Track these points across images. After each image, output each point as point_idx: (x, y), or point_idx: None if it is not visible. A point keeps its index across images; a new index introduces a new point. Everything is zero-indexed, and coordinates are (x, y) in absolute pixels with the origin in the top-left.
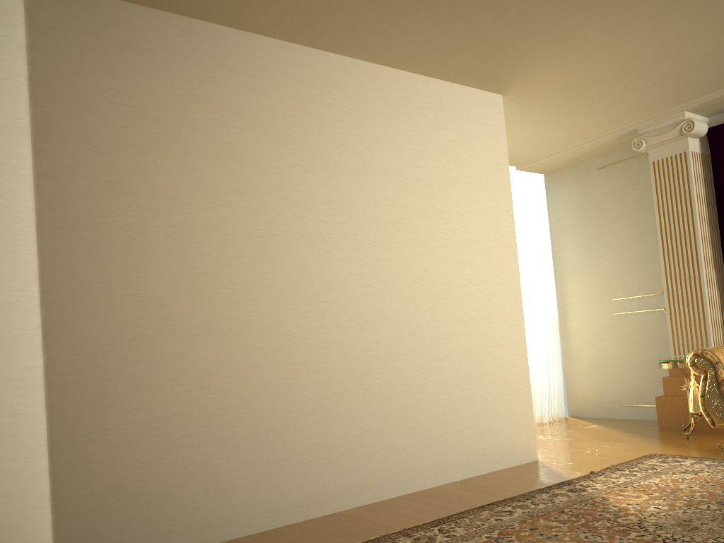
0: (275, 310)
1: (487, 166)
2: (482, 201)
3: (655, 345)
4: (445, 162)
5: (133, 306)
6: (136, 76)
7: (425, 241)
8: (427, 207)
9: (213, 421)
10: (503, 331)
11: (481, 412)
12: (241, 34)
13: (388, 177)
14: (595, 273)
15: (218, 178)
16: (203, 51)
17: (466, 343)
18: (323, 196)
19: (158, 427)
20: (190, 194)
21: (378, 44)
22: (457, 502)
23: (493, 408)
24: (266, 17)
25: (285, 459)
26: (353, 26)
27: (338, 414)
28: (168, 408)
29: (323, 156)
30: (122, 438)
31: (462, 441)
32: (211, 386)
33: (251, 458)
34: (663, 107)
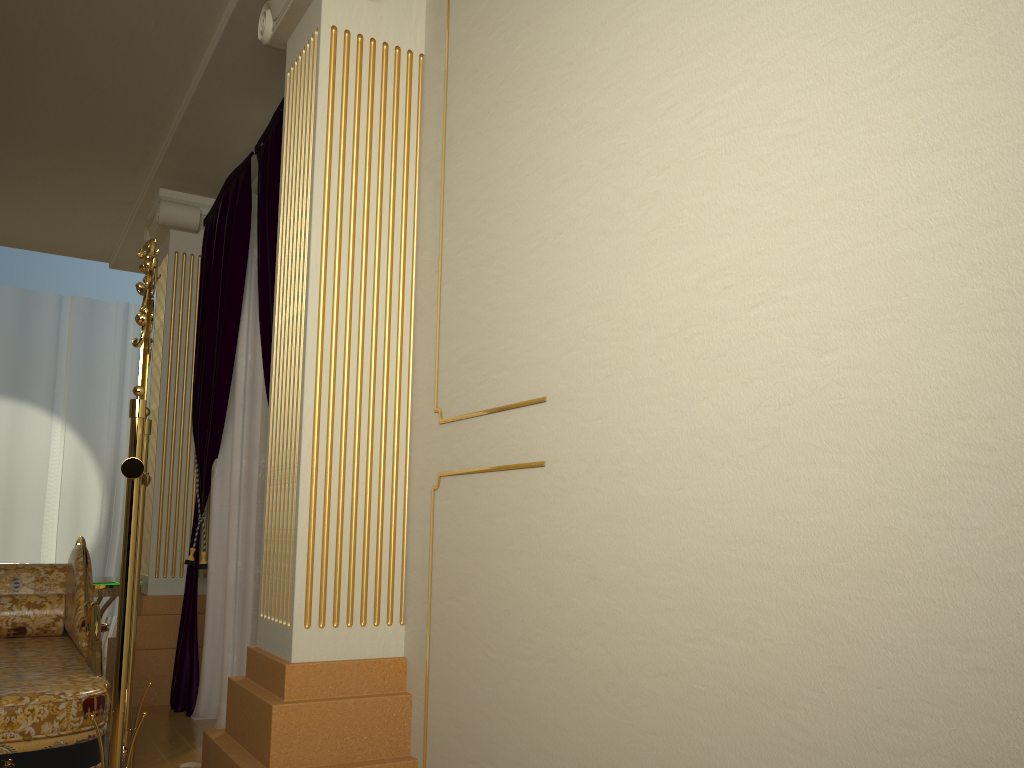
0: None
1: None
2: None
3: None
4: None
5: None
6: None
7: None
8: None
9: None
10: None
11: None
12: None
13: None
14: None
15: None
16: None
17: None
18: None
19: None
20: None
21: None
22: None
23: None
24: None
25: None
26: None
27: None
28: None
29: None
30: None
31: None
32: None
33: None
34: (126, 180)
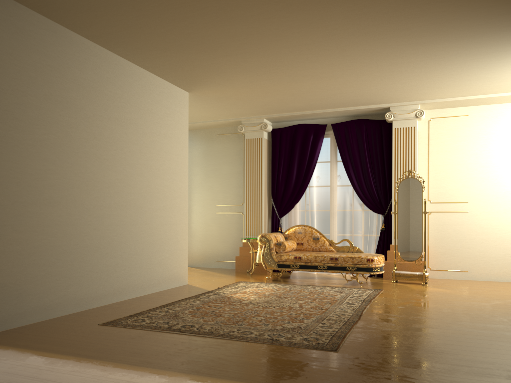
0: (82, 194)
1: (179, 129)
2: (176, 148)
3: (235, 230)
4: (162, 124)
5: (15, 184)
6: (24, 50)
7: (150, 165)
8: (152, 147)
9: (49, 252)
10: (179, 217)
11: (167, 258)
12: (76, 35)
13: (137, 128)
14: (209, 190)
15: (60, 116)
16: (57, 41)
17: (163, 221)
18: (108, 134)
19: (23, 254)
20: (46, 124)
21: (144, 58)
22: (164, 299)
23: (172, 256)
24: (95, 33)
25: (81, 276)
26: (138, 49)
27: (106, 254)
28: (28, 243)
29: (109, 112)
30: (5, 258)
31: (158, 272)
32: (49, 233)
33: (66, 274)
34: (255, 114)
